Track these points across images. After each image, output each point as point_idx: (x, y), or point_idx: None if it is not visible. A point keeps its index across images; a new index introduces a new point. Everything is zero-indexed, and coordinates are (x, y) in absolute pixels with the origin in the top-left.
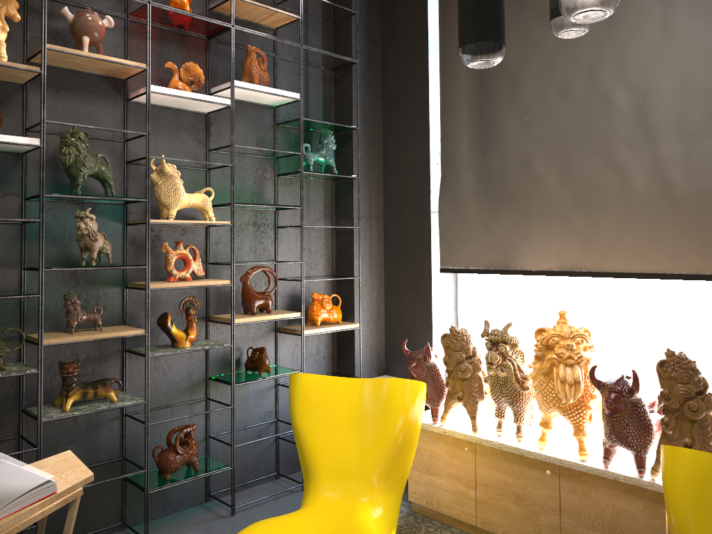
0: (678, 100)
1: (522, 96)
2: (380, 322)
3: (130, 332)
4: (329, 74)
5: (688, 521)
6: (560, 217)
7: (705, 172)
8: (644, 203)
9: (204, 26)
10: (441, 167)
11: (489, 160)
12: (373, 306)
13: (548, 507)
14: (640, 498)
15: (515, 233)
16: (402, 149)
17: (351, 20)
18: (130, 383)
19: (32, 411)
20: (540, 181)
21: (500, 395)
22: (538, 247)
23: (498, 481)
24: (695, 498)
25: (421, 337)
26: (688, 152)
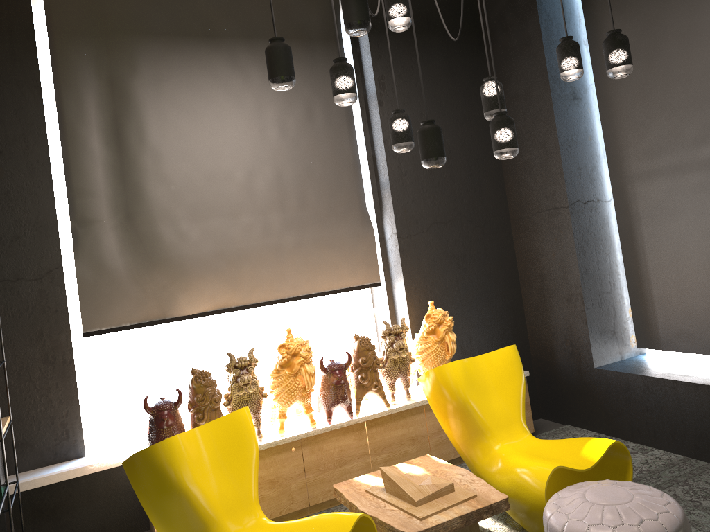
0: (285, 184)
1: (167, 168)
2: None
3: None
4: None
5: (466, 393)
6: (212, 268)
7: (305, 230)
8: (272, 252)
9: None
10: (72, 230)
11: (137, 223)
12: None
13: (296, 474)
14: (352, 432)
15: (172, 285)
16: (13, 210)
17: None
18: None
19: None
20: (191, 239)
21: None
22: (195, 294)
23: None
24: (465, 381)
25: (62, 412)
26: (294, 217)
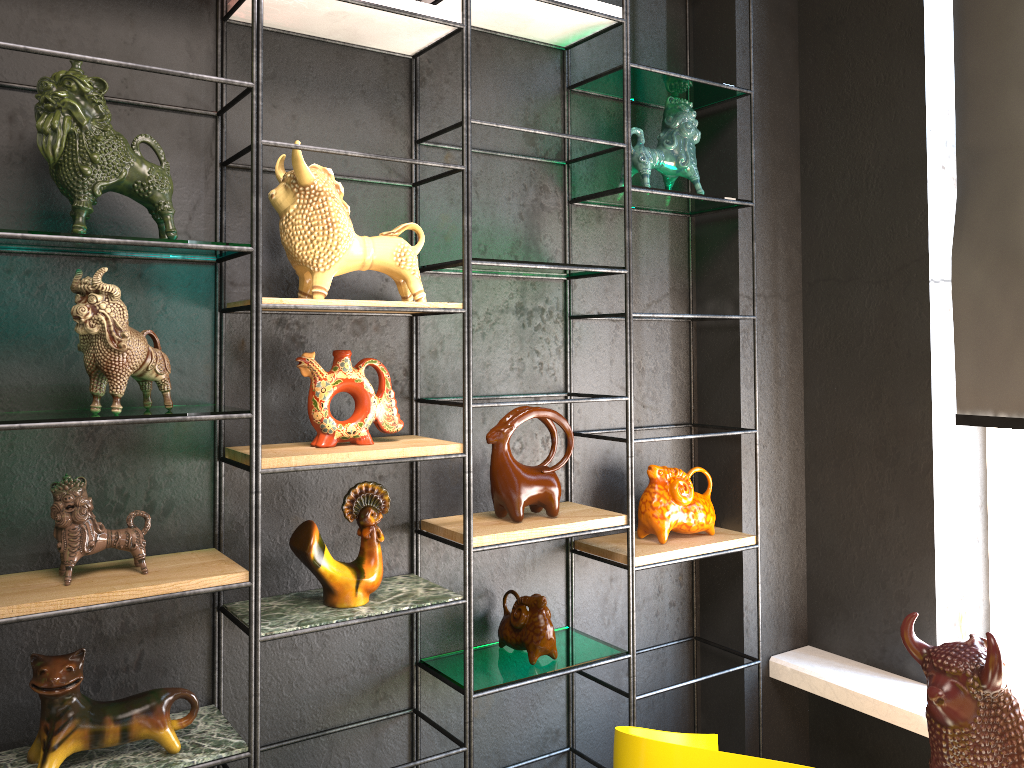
0: None
1: None
2: (797, 528)
3: (210, 579)
4: None
5: None
6: None
7: None
8: None
9: None
10: (957, 175)
11: None
12: (780, 494)
13: None
14: None
15: None
16: (851, 139)
17: None
18: (230, 684)
19: None
20: None
21: None
22: None
23: None
24: None
25: (902, 573)
26: None
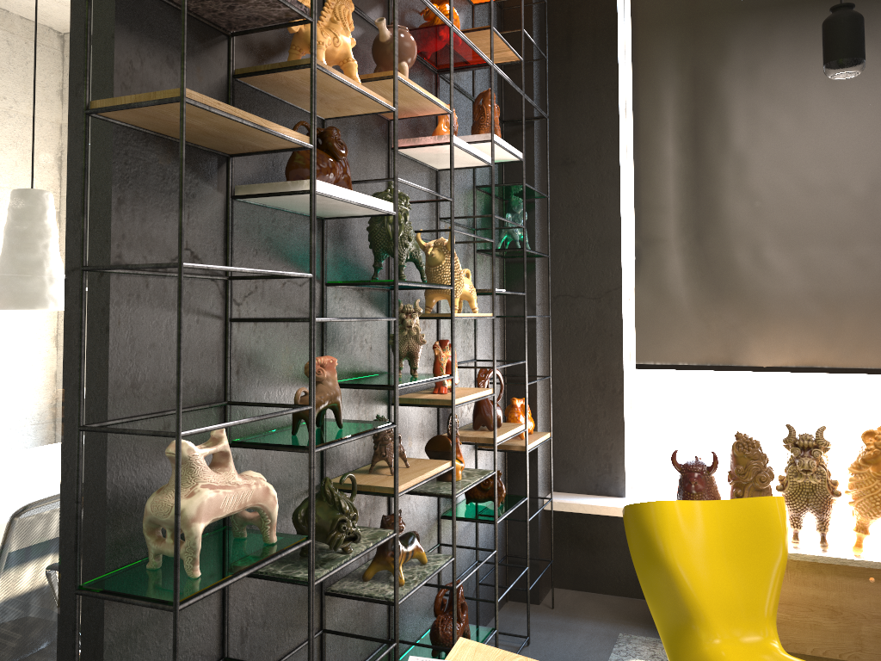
0: None
1: (752, 180)
2: (548, 428)
3: (443, 465)
4: (501, 127)
5: None
6: (800, 311)
7: None
8: None
9: (457, 59)
10: (635, 249)
11: (708, 246)
12: (545, 410)
13: (872, 615)
14: None
15: (743, 326)
16: (579, 224)
17: (532, 66)
18: None
19: (353, 592)
20: (775, 271)
21: (805, 504)
22: (772, 341)
23: (805, 596)
24: None
25: (607, 444)
26: None
